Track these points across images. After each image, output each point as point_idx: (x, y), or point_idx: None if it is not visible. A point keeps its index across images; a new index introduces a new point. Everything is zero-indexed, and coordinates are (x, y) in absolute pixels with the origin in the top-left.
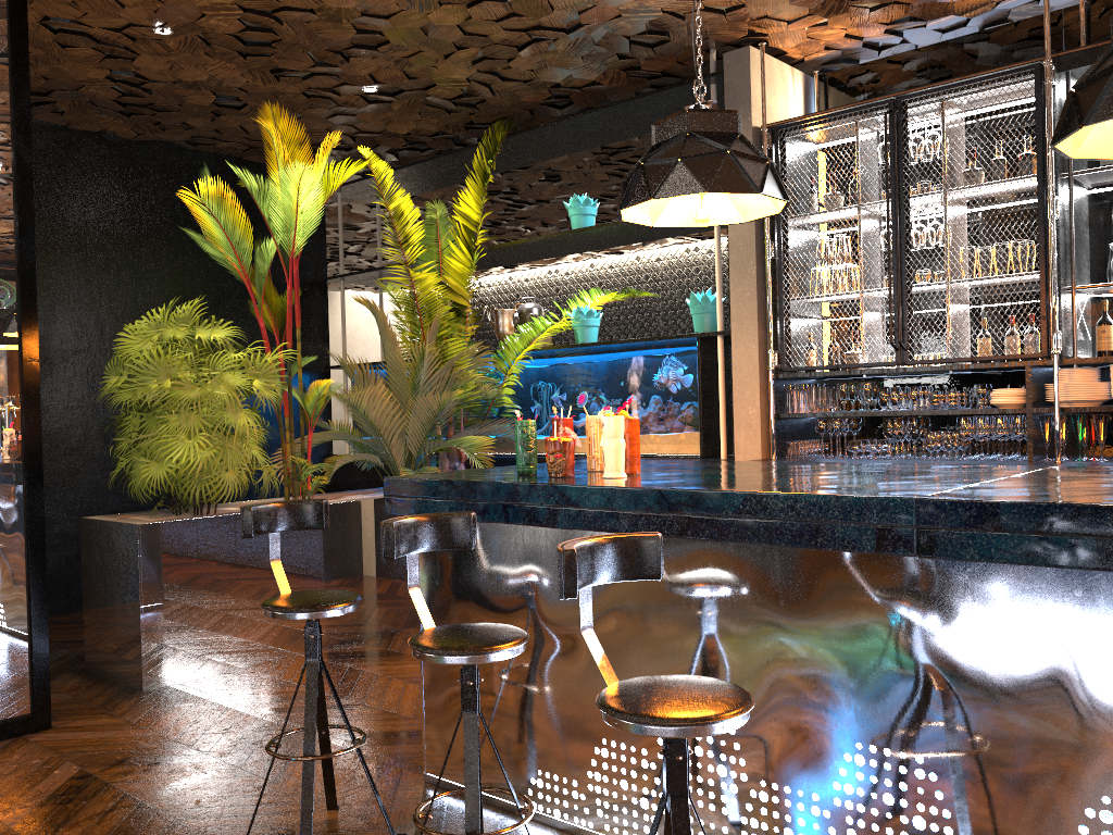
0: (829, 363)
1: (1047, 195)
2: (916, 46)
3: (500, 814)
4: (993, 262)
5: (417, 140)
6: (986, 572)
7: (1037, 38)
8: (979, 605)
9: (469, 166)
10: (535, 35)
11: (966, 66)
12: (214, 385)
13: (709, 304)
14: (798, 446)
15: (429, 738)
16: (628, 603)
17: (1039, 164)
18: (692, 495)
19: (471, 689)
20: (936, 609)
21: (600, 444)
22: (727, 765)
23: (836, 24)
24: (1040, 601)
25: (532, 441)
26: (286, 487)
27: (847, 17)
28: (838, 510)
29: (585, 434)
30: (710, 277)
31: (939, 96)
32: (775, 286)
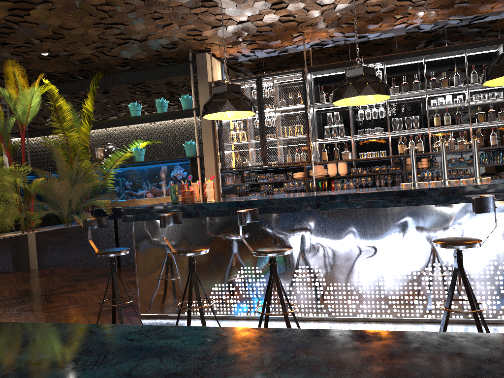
0: (238, 166)
1: (307, 111)
2: (258, 56)
3: (176, 319)
4: (291, 131)
5: (53, 75)
6: (331, 214)
7: (297, 59)
8: (329, 222)
9: (77, 87)
10: (126, 41)
11: (276, 66)
12: (3, 181)
13: (192, 146)
14: (229, 196)
15: (141, 301)
16: (223, 239)
17: (304, 101)
18: (248, 201)
19: (193, 265)
20: (318, 225)
21: (205, 190)
22: (259, 282)
23: (235, 48)
24: (344, 219)
25: (177, 192)
26: (23, 225)
27: (239, 46)
28: (293, 201)
29: (142, 197)
30: (161, 135)
31: (272, 76)
32: (219, 139)
